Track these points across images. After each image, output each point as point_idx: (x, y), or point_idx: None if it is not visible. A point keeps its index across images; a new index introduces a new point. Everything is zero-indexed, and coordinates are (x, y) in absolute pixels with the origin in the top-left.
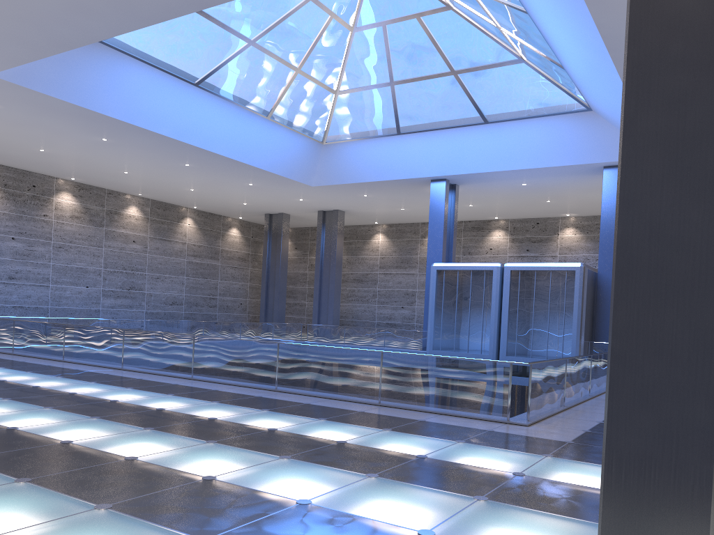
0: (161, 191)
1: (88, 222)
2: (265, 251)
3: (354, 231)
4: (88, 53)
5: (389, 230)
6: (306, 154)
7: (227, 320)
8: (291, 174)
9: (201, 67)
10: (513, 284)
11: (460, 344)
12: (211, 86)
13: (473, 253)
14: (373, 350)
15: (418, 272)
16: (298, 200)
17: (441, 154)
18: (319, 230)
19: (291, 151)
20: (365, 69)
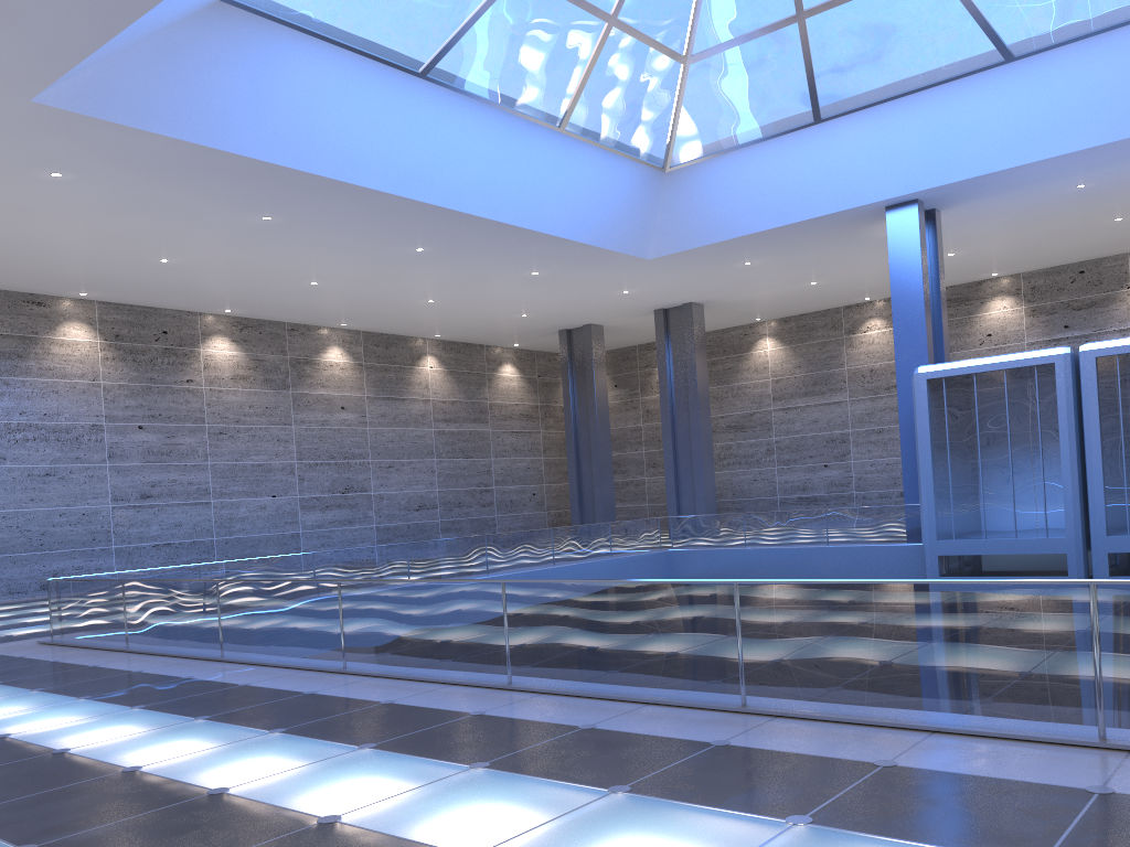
0: (378, 313)
1: (263, 384)
2: (566, 397)
3: (718, 341)
4: (210, 31)
5: (783, 329)
6: (635, 196)
7: (514, 525)
8: (609, 240)
9: (429, 36)
10: (1105, 386)
11: (997, 522)
12: (451, 74)
13: (955, 349)
14: (1060, 581)
15: (848, 398)
16: (619, 293)
17: (908, 148)
18: (661, 345)
19: (607, 194)
20: None
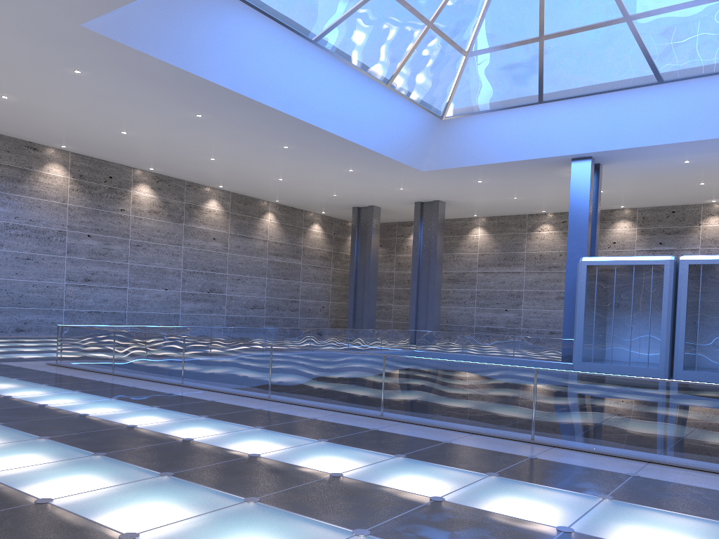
0: (245, 182)
1: (167, 217)
2: (353, 249)
3: (448, 226)
4: None
5: (489, 223)
6: (422, 132)
7: (309, 325)
8: (401, 156)
9: (323, 19)
10: (692, 282)
11: (619, 355)
12: (330, 43)
13: None
14: None
15: (524, 270)
16: (397, 189)
17: (592, 125)
18: (416, 224)
19: (406, 128)
20: (509, 21)
